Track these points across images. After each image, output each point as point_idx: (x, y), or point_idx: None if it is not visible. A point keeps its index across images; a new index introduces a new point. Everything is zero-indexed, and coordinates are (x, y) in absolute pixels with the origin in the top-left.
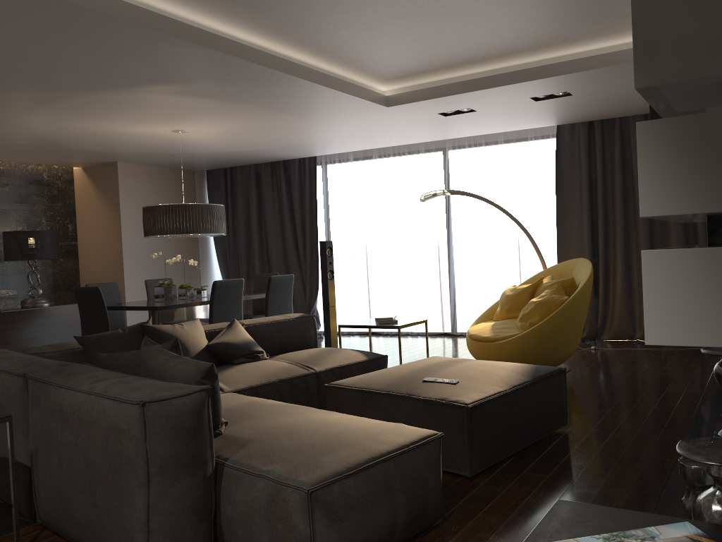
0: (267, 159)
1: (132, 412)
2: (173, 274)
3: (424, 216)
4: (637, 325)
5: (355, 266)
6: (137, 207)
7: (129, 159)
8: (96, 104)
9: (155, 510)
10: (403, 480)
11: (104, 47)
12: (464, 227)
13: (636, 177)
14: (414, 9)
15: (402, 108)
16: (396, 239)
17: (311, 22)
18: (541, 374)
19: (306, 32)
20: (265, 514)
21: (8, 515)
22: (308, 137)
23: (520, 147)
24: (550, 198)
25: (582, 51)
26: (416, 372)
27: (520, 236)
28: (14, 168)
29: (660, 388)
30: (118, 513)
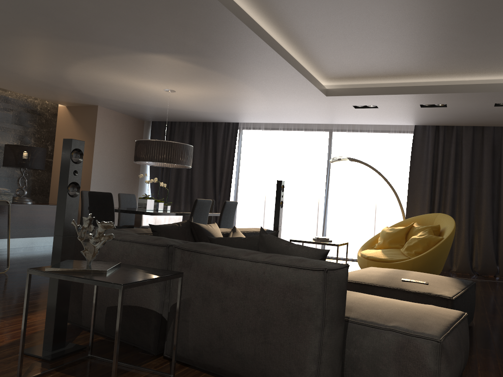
0: (205, 119)
1: (314, 276)
2: (121, 192)
3: (311, 173)
4: (453, 262)
5: (256, 202)
6: (106, 140)
7: (109, 105)
8: (134, 62)
9: (325, 347)
10: (463, 341)
11: (190, 24)
12: (340, 184)
13: (464, 165)
14: (396, 35)
15: (334, 98)
16: (288, 187)
17: (324, 32)
18: (467, 284)
19: (315, 37)
20: (394, 356)
21: (129, 351)
22: (251, 108)
23: (384, 136)
24: (401, 172)
25: (467, 80)
26: (389, 274)
27: (378, 194)
28: (18, 98)
29: (502, 303)
30: (292, 348)
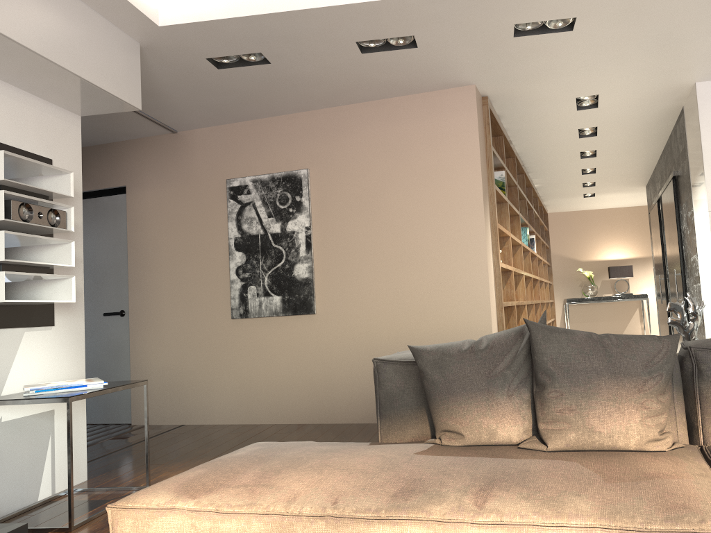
0: None
1: None
2: None
3: None
4: None
5: None
6: None
7: None
8: None
9: None
10: None
11: None
12: None
13: None
14: None
15: None
16: None
17: None
18: None
19: None
20: None
21: None
22: None
23: None
24: None
25: None
26: None
27: None
28: None
29: None
30: None
